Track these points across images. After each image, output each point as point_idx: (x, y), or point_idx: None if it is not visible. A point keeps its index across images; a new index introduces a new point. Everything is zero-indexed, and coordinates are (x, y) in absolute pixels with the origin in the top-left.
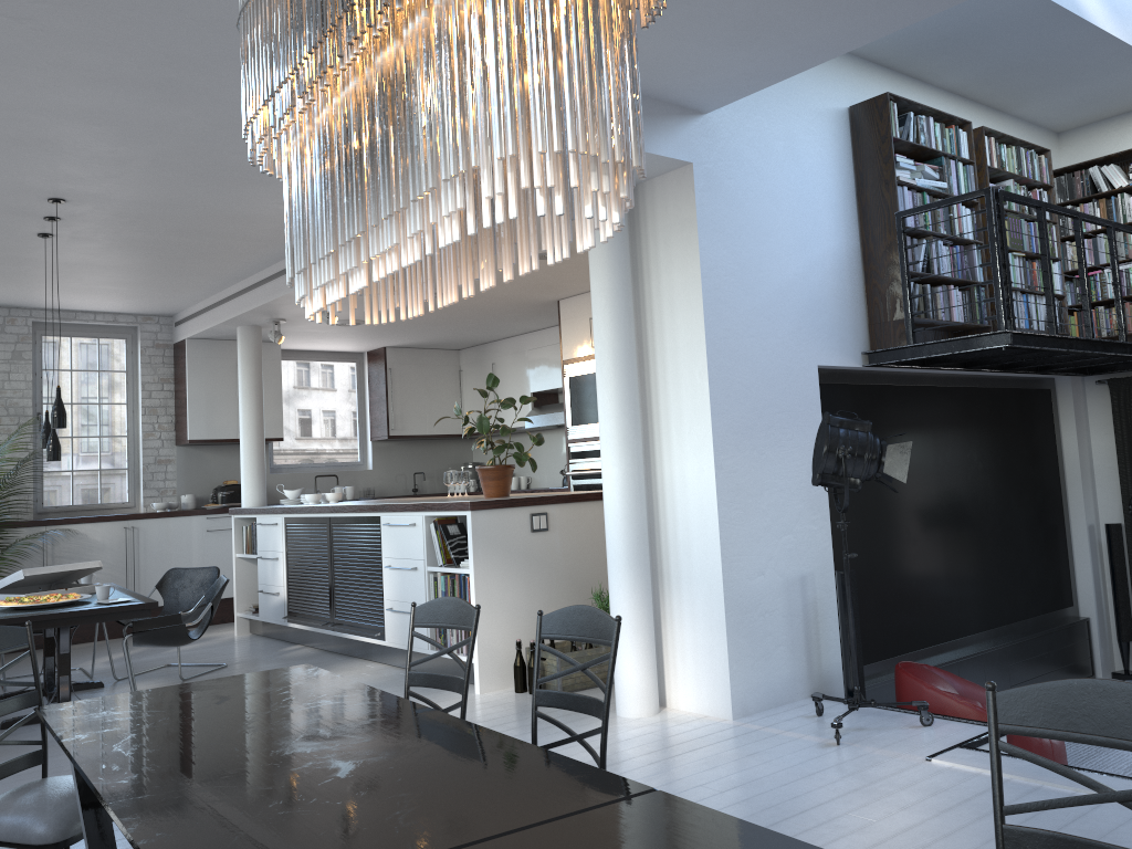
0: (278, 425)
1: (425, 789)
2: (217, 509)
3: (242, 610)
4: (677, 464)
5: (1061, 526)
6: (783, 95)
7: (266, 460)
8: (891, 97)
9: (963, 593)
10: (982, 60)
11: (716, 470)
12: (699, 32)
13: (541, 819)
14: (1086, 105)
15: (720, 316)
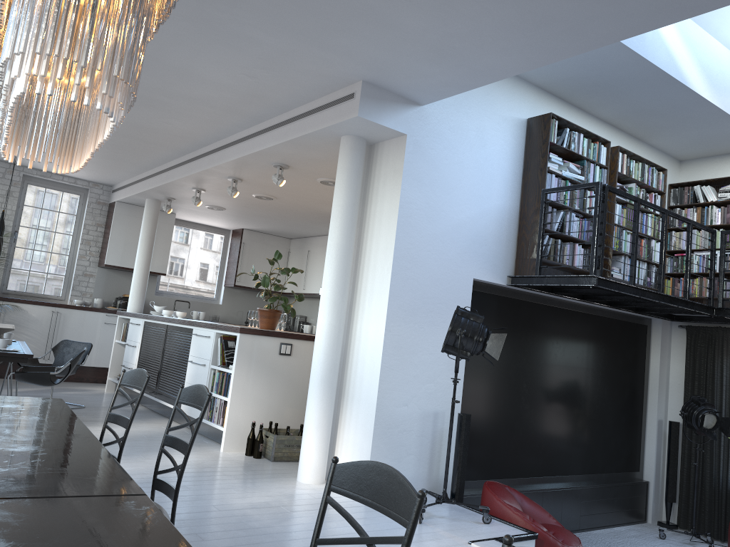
0: (164, 265)
1: (11, 469)
2: (114, 310)
3: (112, 376)
4: (364, 324)
5: (640, 417)
6: (481, 103)
7: (154, 286)
8: (554, 116)
9: (557, 447)
10: (622, 103)
11: (386, 332)
12: (406, 50)
13: (50, 495)
14: (696, 145)
15: (407, 234)
